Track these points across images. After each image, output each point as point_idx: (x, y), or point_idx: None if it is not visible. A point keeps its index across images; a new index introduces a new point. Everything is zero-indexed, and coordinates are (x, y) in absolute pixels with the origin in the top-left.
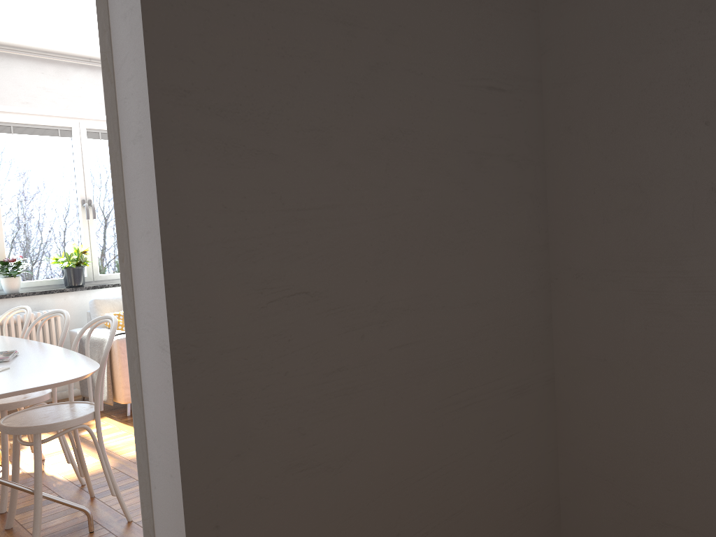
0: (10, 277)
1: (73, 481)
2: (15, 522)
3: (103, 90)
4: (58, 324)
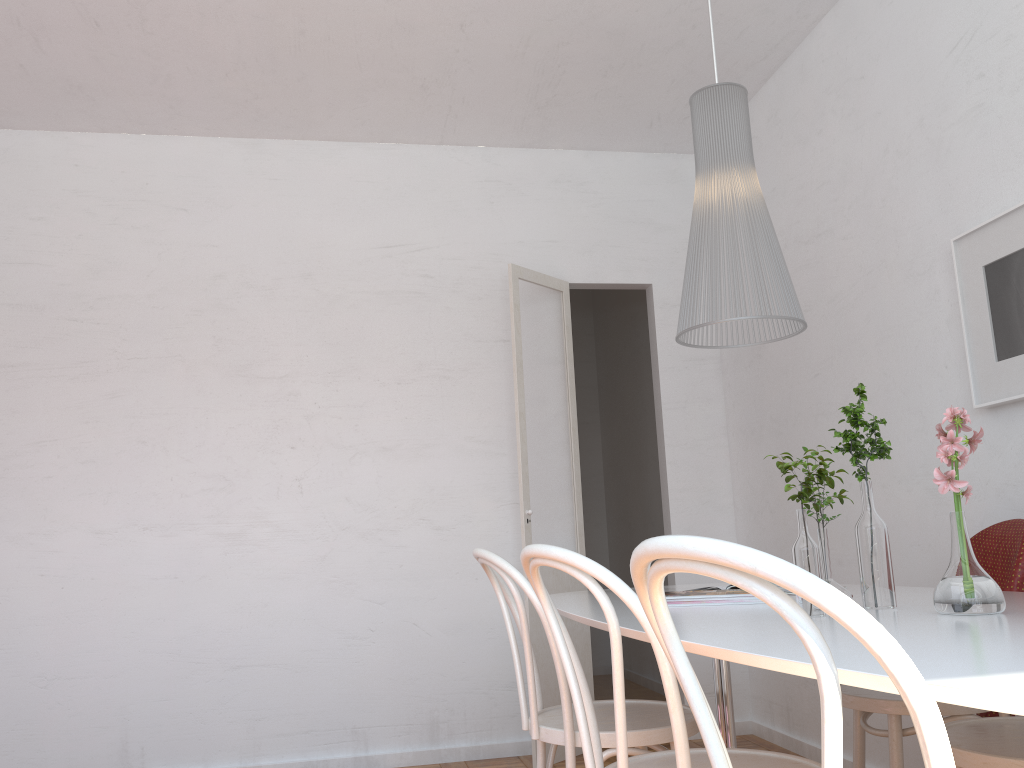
0: None
1: None
2: None
3: None
4: None
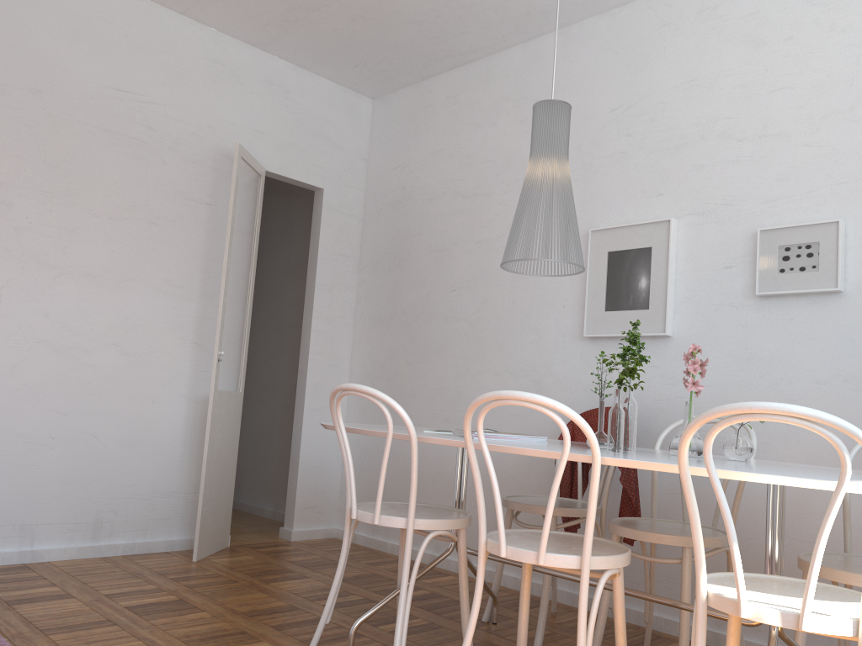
0: None
1: None
2: None
3: None
4: None
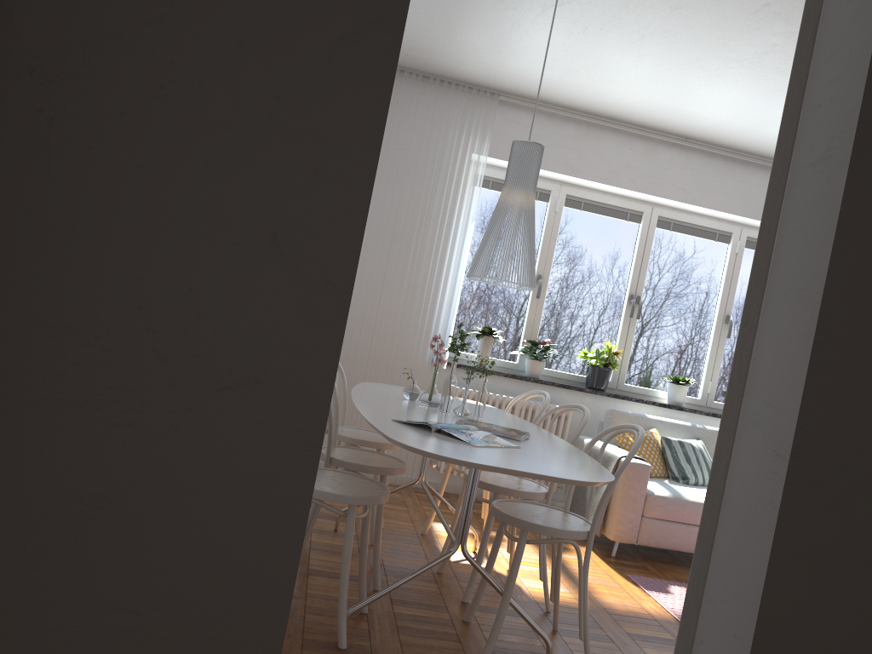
0: (535, 359)
1: (538, 602)
2: (473, 618)
3: (689, 175)
4: (566, 425)
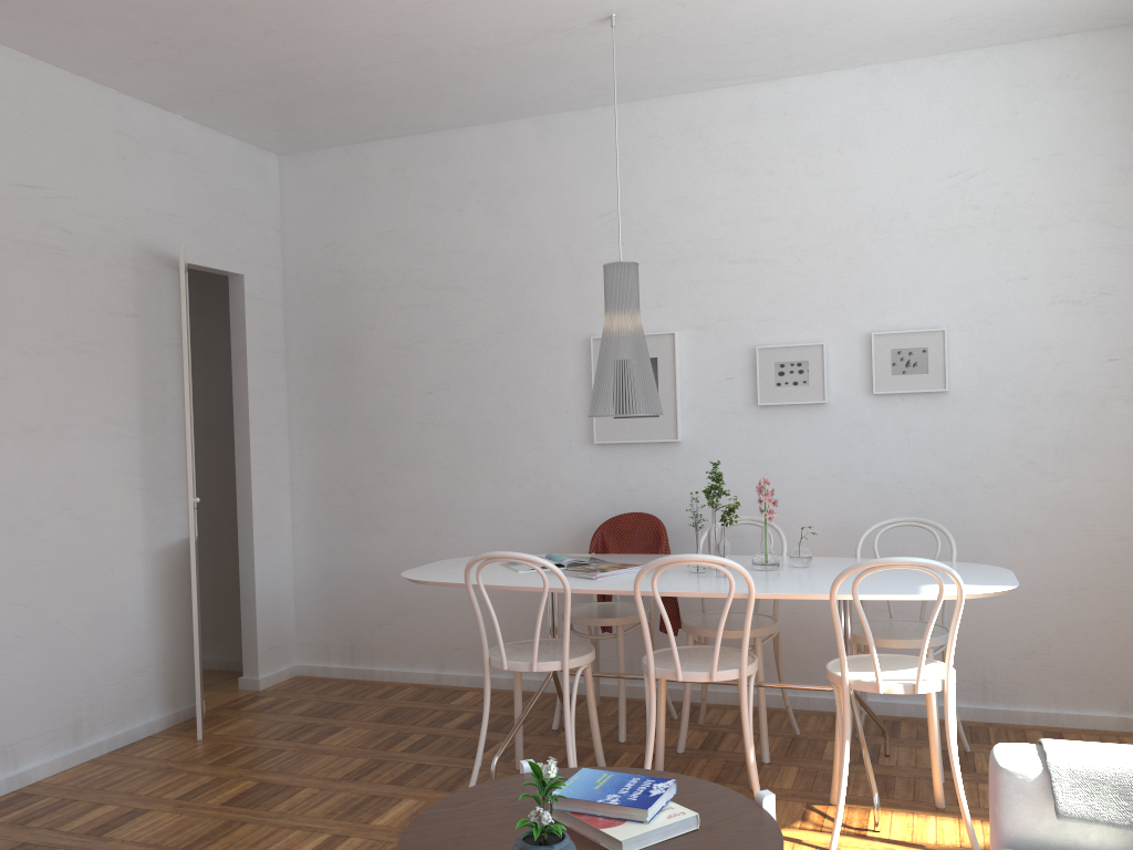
0: None
1: None
2: None
3: None
4: None
